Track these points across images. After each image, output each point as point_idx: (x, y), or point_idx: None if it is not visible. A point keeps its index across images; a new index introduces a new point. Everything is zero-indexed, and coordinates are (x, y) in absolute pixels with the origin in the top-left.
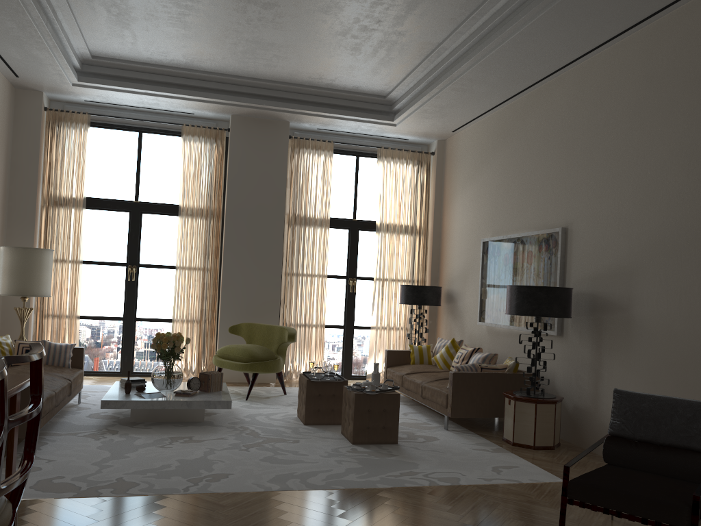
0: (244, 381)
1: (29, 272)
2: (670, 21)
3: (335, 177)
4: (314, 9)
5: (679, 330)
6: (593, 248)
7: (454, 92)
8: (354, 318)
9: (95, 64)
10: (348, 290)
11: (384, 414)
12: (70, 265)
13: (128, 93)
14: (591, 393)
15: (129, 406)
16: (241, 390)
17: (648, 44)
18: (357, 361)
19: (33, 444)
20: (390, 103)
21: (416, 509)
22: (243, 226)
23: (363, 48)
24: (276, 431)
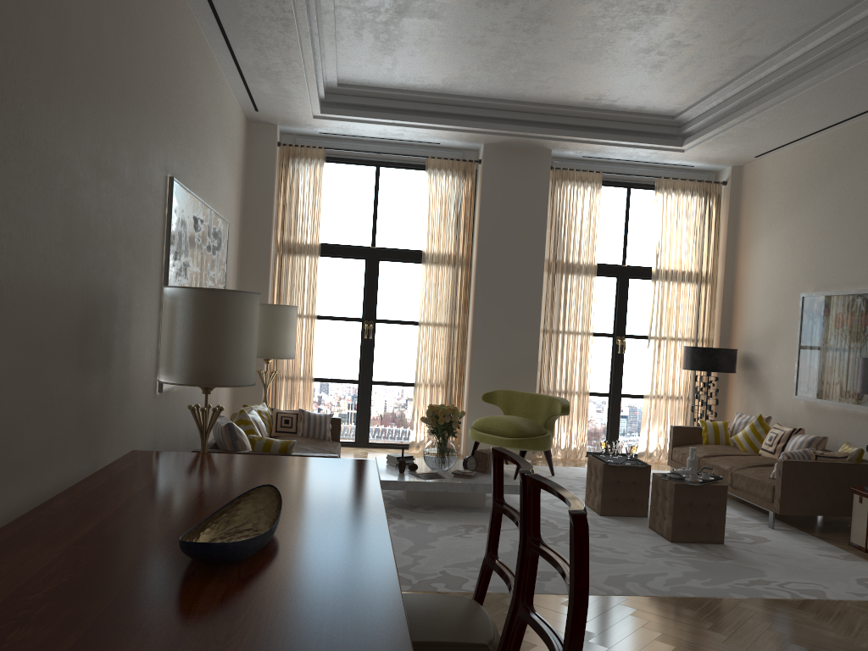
0: None
1: (275, 331)
2: None
3: (601, 214)
4: (622, 27)
5: None
6: None
7: (777, 113)
8: (621, 384)
9: (339, 92)
10: (615, 350)
11: (708, 508)
12: (304, 321)
13: (373, 124)
14: None
15: (410, 488)
16: None
17: None
18: (624, 436)
19: (495, 548)
20: (678, 125)
21: (793, 626)
22: (496, 275)
23: (666, 66)
24: None
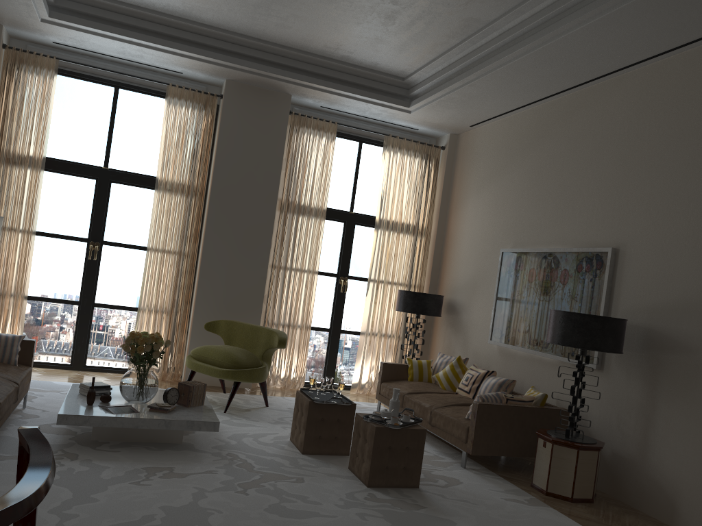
0: (216, 384)
1: None
2: None
3: (334, 163)
4: None
5: None
6: (654, 276)
7: (494, 81)
8: (341, 321)
9: None
10: (338, 289)
11: (406, 452)
12: (20, 235)
13: (108, 39)
14: (637, 440)
15: (93, 423)
16: (216, 398)
17: None
18: (341, 368)
19: None
20: (407, 87)
21: None
22: (229, 208)
23: (399, 18)
24: (272, 463)
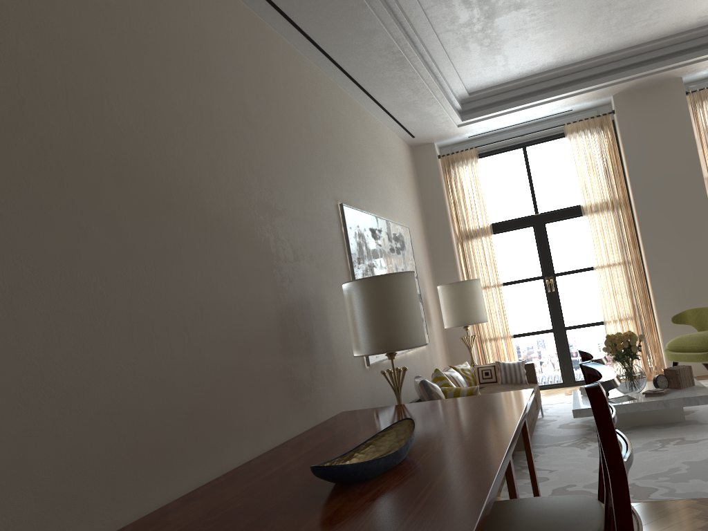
0: (704, 373)
1: (465, 303)
2: None
3: None
4: None
5: None
6: None
7: None
8: None
9: (472, 99)
10: None
11: None
12: (492, 290)
13: (507, 114)
14: None
15: None
16: (707, 384)
17: None
18: None
19: None
20: None
21: None
22: (656, 206)
23: None
24: None
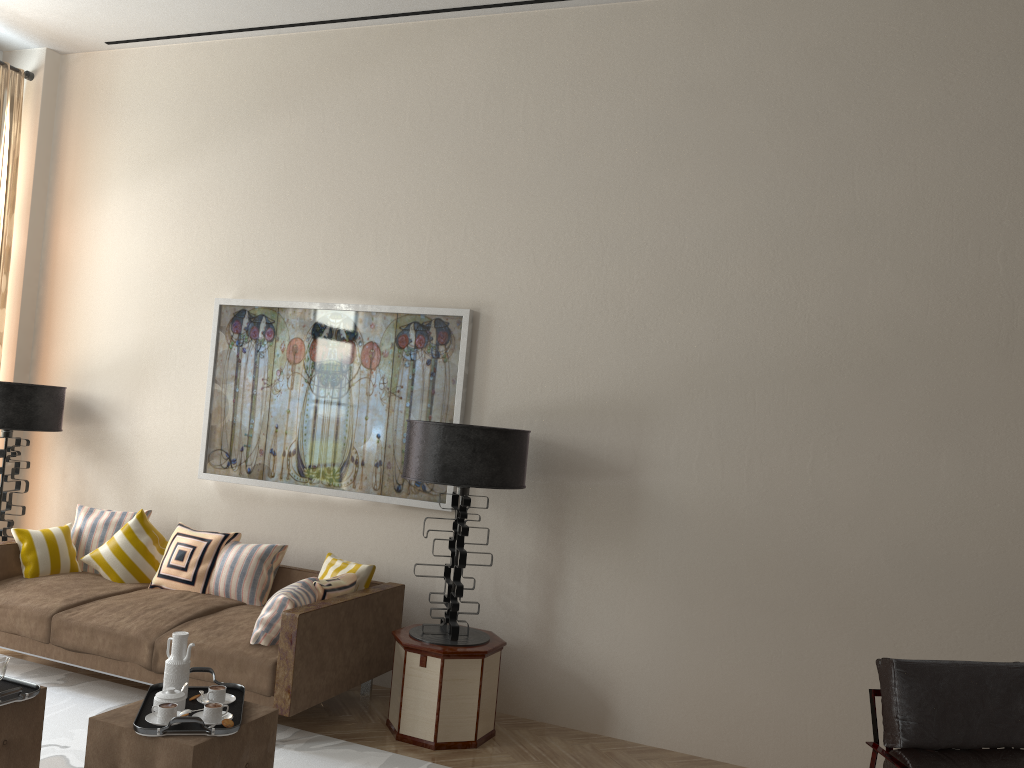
0: None
1: None
2: (743, 6)
3: None
4: None
5: (746, 514)
6: (549, 359)
7: None
8: None
9: None
10: None
11: None
12: None
13: None
14: (535, 617)
15: None
16: None
17: (693, 30)
18: None
19: None
20: None
21: None
22: None
23: None
24: None
